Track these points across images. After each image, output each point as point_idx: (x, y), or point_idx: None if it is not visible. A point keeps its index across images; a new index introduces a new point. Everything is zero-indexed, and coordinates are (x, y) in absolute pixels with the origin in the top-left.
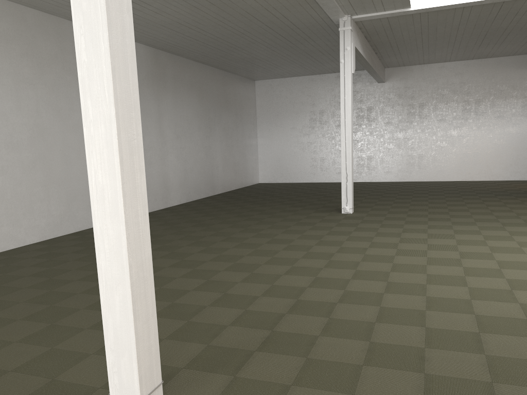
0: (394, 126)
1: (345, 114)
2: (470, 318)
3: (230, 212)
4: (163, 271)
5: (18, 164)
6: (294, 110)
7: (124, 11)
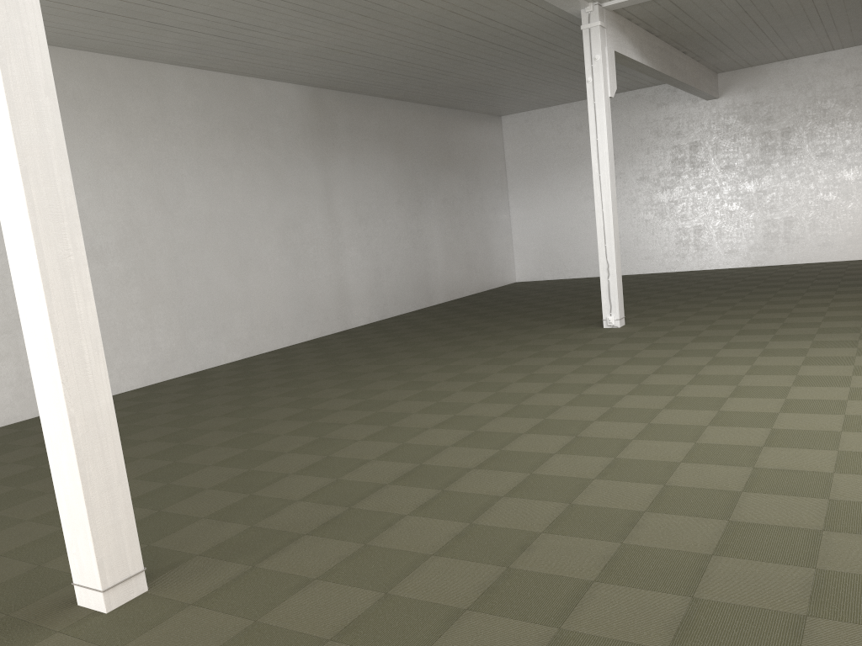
0: (739, 172)
1: (599, 166)
2: (651, 491)
3: (433, 333)
4: (270, 426)
5: (103, 279)
6: (566, 159)
7: (40, 94)
